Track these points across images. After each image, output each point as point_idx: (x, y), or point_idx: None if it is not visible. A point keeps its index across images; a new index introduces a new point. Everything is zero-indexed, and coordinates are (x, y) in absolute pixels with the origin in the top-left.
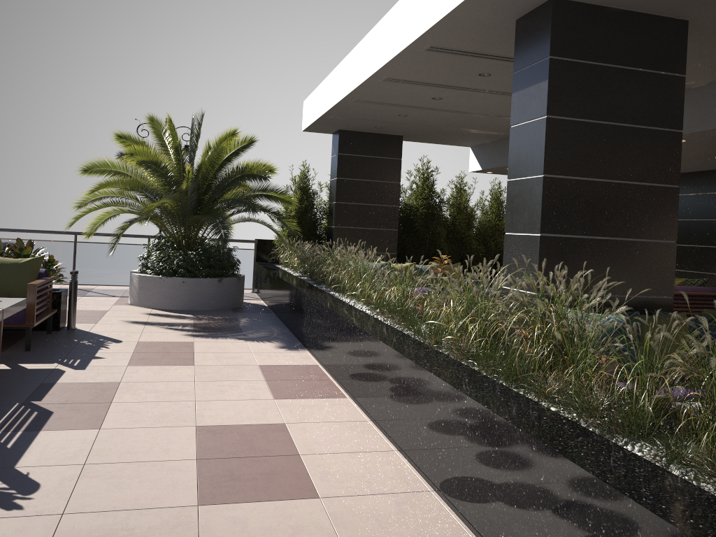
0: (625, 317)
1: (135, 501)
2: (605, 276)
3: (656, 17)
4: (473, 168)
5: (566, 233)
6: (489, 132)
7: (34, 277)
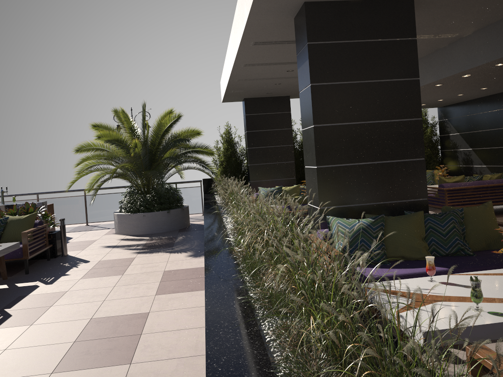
0: (371, 220)
1: (17, 372)
2: (370, 190)
3: (387, 1)
4: None
5: (336, 164)
6: None
7: (31, 226)
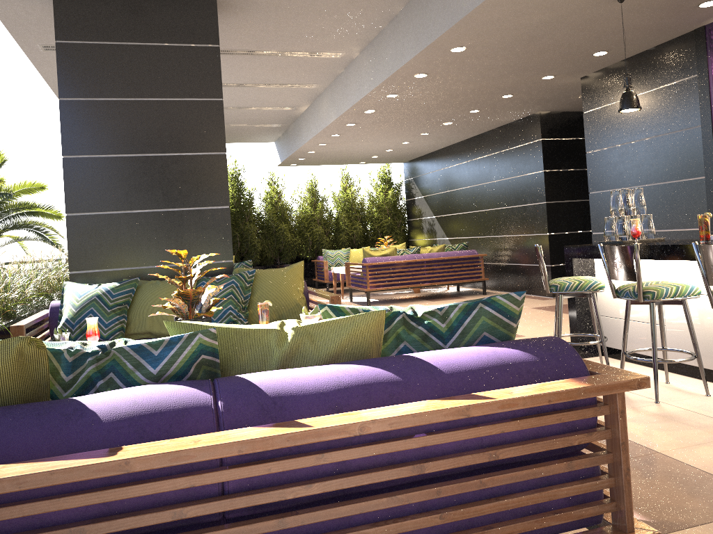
0: (115, 284)
1: None
2: (149, 248)
3: None
4: (277, 162)
5: (96, 211)
6: (262, 125)
7: None
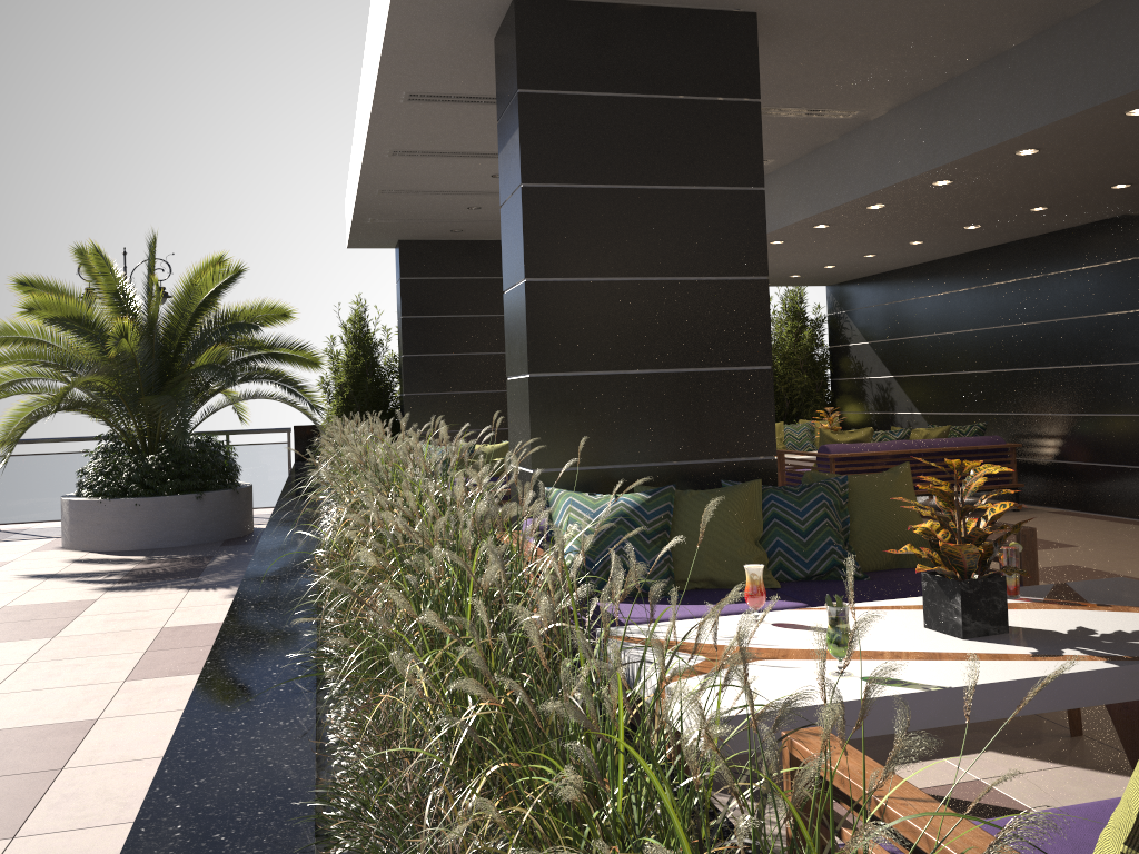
0: (644, 497)
1: None
2: (650, 433)
3: (699, 13)
4: None
5: (574, 370)
6: None
7: None
